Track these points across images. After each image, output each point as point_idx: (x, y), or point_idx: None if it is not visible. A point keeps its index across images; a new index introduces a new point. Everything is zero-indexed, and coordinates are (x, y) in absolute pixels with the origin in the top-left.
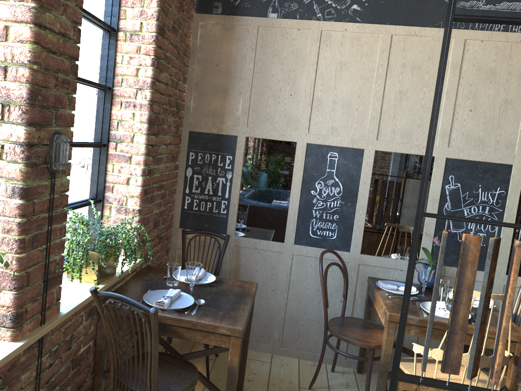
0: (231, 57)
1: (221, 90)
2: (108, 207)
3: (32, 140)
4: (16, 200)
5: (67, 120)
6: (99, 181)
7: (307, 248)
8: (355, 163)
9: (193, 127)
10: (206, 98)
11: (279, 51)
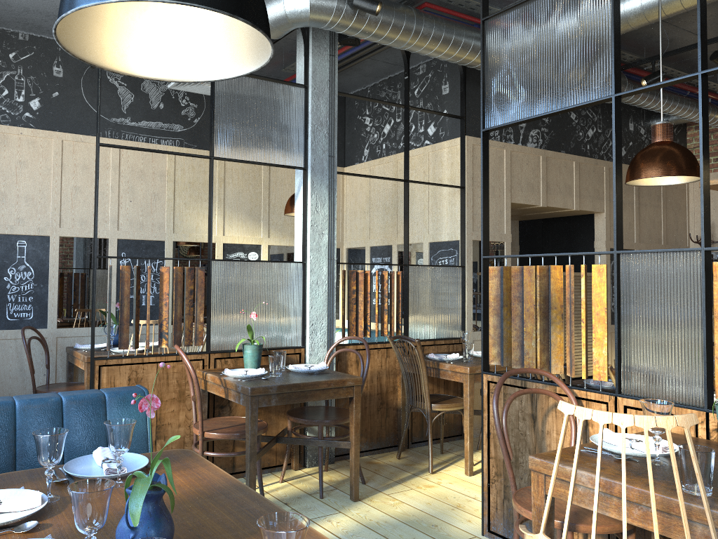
0: None
1: None
2: None
3: None
4: None
5: None
6: None
7: (6, 331)
8: (44, 249)
9: None
10: None
11: None
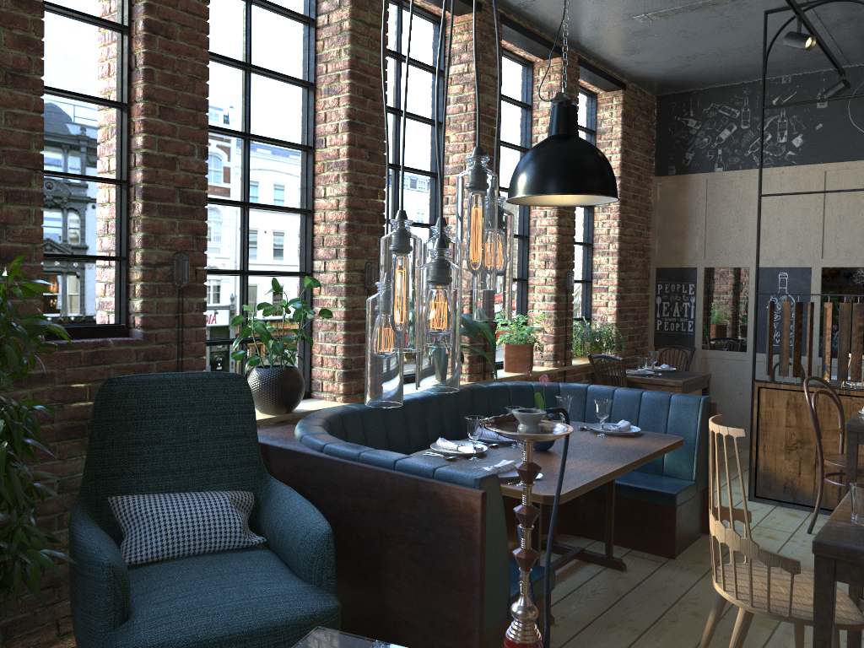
0: (686, 206)
1: (680, 233)
2: (594, 323)
3: (558, 275)
4: (552, 302)
5: (571, 265)
6: (587, 306)
7: None
8: (804, 280)
9: (659, 264)
10: (668, 240)
11: (726, 197)
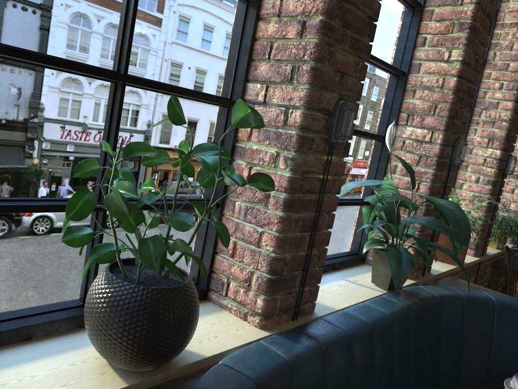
0: None
1: None
2: None
3: (502, 157)
4: (487, 186)
5: (512, 148)
6: None
7: None
8: None
9: None
10: None
11: None
